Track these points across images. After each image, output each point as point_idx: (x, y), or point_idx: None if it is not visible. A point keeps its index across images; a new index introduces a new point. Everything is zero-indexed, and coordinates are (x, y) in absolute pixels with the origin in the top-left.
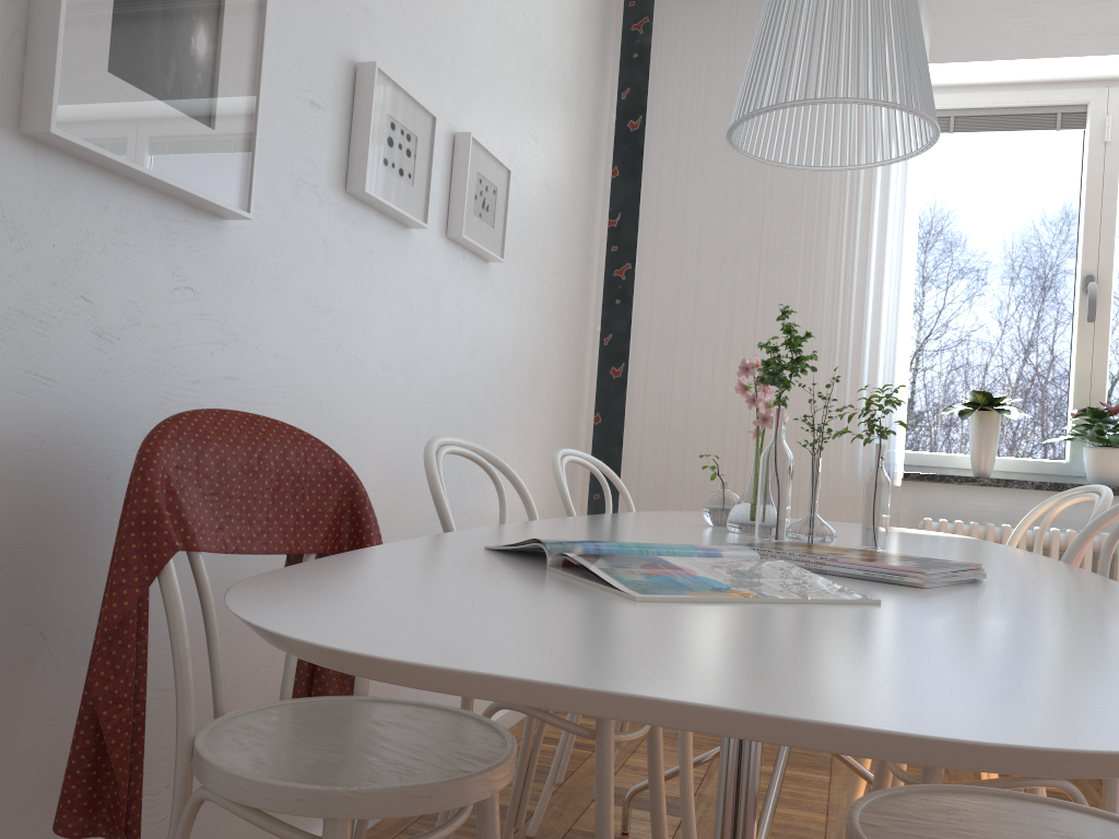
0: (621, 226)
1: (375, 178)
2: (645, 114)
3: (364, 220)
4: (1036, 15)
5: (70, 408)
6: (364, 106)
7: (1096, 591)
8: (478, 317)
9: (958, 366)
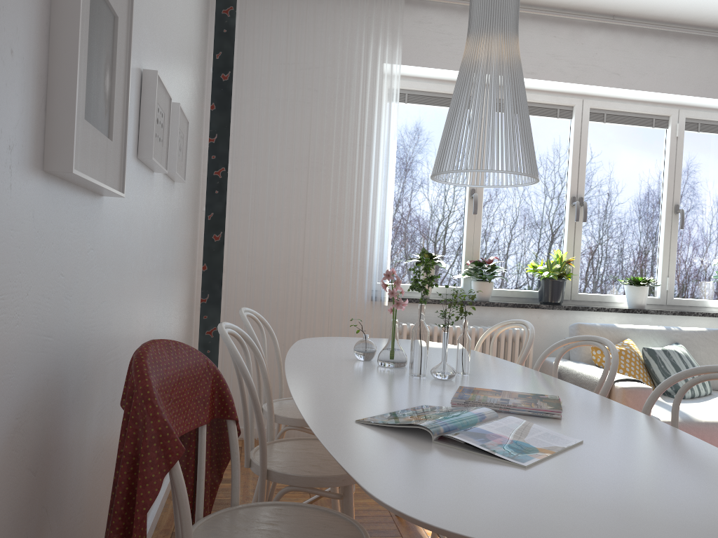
0: (217, 142)
1: (154, 148)
2: (232, 70)
3: (142, 174)
4: (453, 46)
5: (56, 352)
6: (149, 100)
7: (602, 404)
8: (171, 220)
9: (409, 235)
